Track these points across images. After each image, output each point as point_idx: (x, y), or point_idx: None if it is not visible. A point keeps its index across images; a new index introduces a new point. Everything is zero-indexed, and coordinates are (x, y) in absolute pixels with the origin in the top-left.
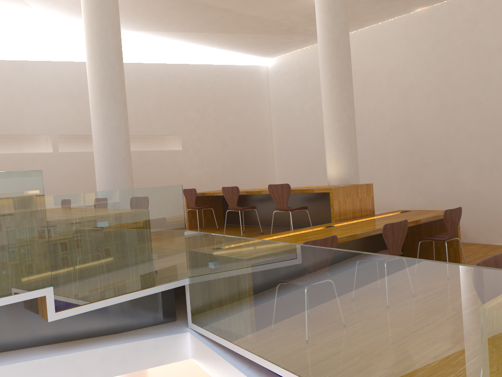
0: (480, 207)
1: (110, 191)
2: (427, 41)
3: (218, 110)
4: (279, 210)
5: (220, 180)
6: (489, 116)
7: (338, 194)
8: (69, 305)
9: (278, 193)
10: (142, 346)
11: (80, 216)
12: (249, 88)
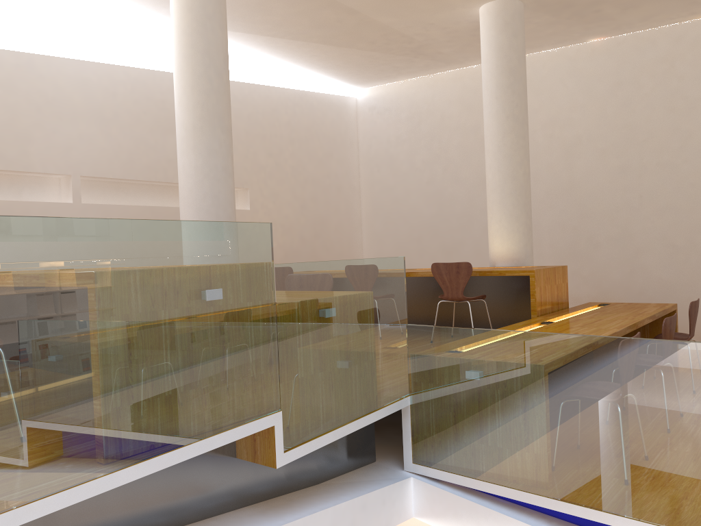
0: (671, 301)
1: (338, 261)
2: (604, 82)
3: (297, 155)
4: (448, 299)
5: (297, 257)
6: (687, 184)
7: (540, 278)
8: (297, 440)
9: (451, 276)
10: (370, 501)
11: (309, 299)
12: (335, 127)
